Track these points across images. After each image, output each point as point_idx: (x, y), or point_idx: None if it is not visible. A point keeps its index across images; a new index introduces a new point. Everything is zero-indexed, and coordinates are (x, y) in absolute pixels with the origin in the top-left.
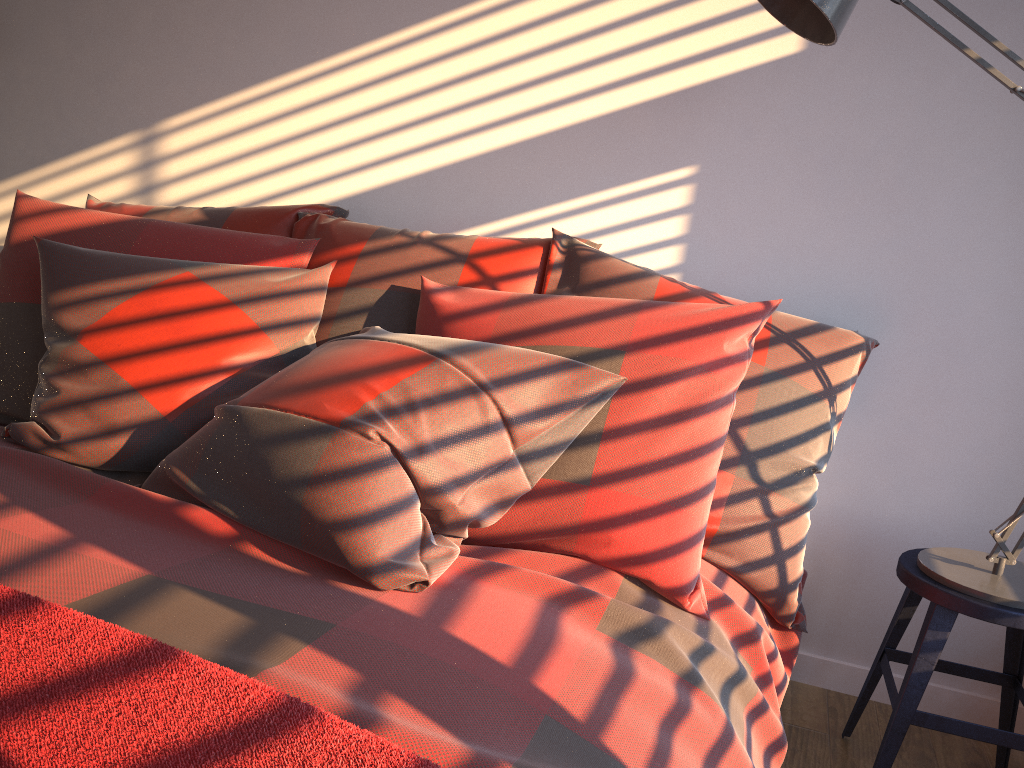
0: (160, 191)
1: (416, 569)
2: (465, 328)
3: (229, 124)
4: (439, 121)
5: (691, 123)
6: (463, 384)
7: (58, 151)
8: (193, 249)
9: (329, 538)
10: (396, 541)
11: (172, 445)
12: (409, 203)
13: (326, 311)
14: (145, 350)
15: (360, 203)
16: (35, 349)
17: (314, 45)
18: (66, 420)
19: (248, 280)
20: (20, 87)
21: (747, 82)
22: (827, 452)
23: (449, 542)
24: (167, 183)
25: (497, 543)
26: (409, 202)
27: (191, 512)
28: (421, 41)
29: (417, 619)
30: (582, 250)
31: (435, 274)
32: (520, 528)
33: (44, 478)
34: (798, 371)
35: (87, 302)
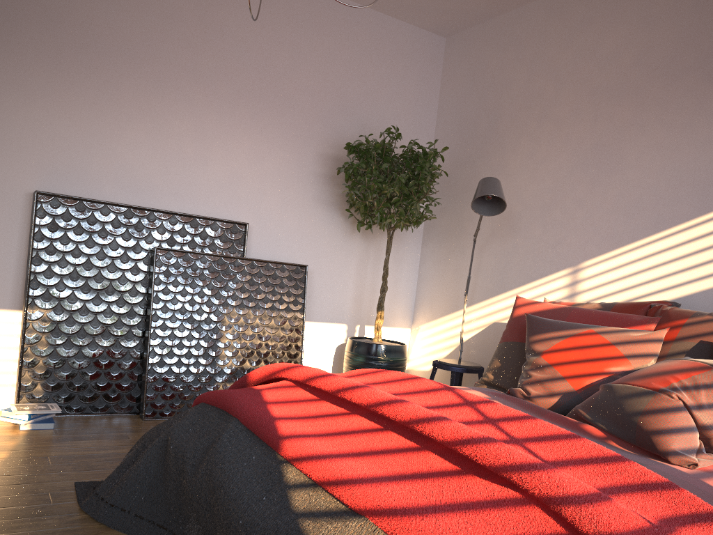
0: (578, 295)
1: (691, 457)
2: None
3: (617, 262)
4: None
5: None
6: None
7: (531, 278)
8: (594, 320)
9: (648, 437)
10: (682, 444)
11: (578, 404)
12: None
13: (661, 352)
14: (569, 361)
15: (688, 300)
16: (519, 361)
17: (666, 221)
18: (533, 388)
19: (620, 334)
20: (518, 250)
21: None
22: None
23: None
24: (582, 292)
25: None
26: None
27: (585, 426)
28: None
29: (687, 474)
30: None
31: None
32: None
33: (524, 407)
34: None
35: (545, 340)
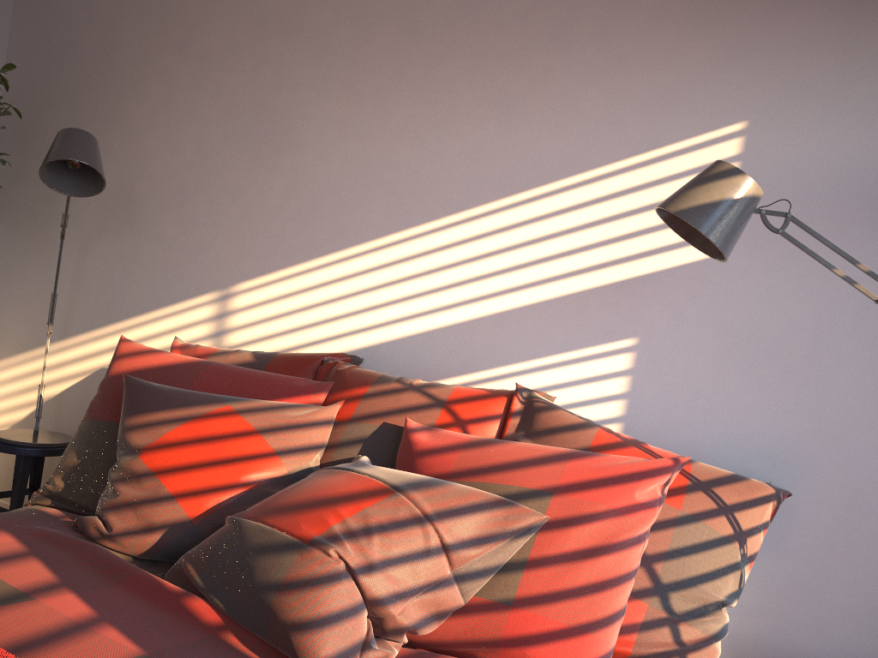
0: (228, 335)
1: None
2: (432, 463)
3: (283, 289)
4: (437, 294)
5: (632, 305)
6: (412, 514)
7: (160, 302)
8: (238, 386)
9: (287, 636)
10: (339, 643)
11: (194, 542)
12: (410, 354)
13: (332, 439)
14: (185, 466)
15: (374, 352)
16: (111, 457)
17: (349, 235)
18: (119, 517)
19: (272, 414)
20: (141, 256)
21: (677, 276)
22: (738, 588)
23: (389, 646)
24: (234, 329)
25: (434, 648)
26: (411, 353)
27: (192, 602)
28: (427, 235)
29: None
30: (537, 402)
31: (418, 415)
32: (453, 637)
33: (92, 564)
34: (711, 516)
35: (150, 426)
